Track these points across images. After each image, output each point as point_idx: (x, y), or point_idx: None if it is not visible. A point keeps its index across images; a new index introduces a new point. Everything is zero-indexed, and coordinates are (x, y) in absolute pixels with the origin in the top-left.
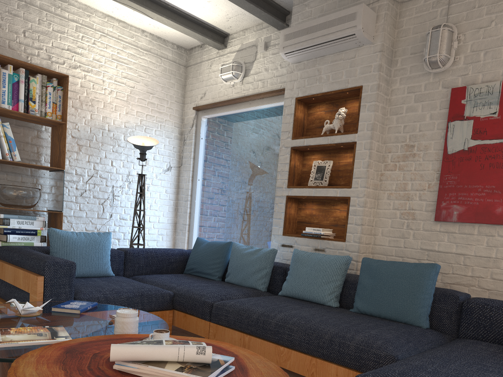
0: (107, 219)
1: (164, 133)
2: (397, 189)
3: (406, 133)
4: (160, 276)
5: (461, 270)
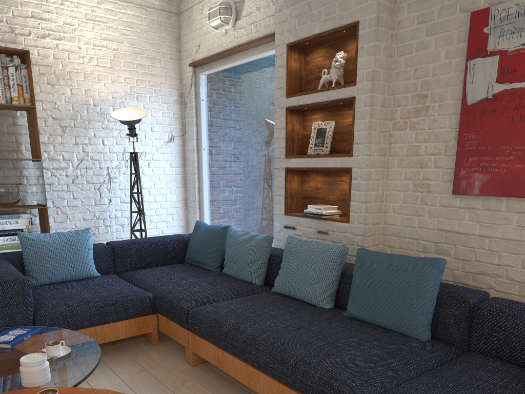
0: (106, 204)
1: (161, 98)
2: (409, 153)
3: (418, 80)
4: (152, 271)
5: (485, 257)
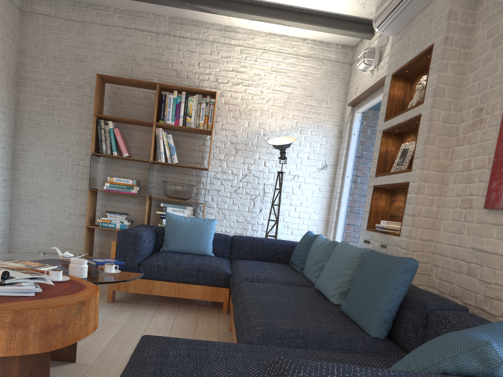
0: (256, 213)
1: (321, 132)
2: (462, 169)
3: (479, 93)
4: (253, 262)
5: (502, 280)
